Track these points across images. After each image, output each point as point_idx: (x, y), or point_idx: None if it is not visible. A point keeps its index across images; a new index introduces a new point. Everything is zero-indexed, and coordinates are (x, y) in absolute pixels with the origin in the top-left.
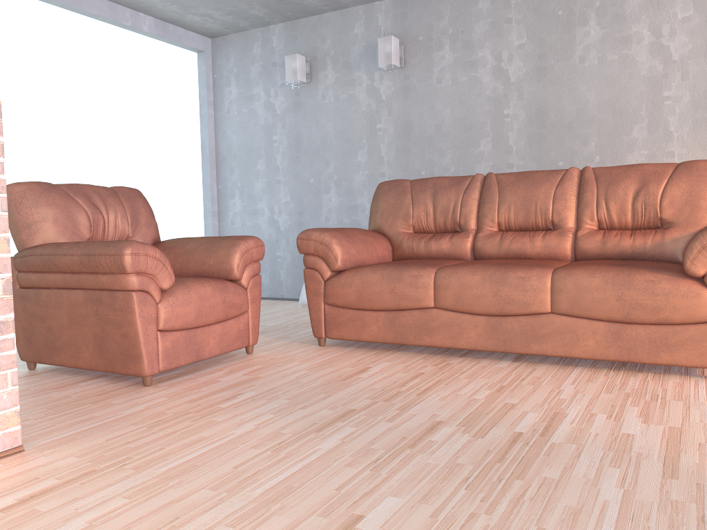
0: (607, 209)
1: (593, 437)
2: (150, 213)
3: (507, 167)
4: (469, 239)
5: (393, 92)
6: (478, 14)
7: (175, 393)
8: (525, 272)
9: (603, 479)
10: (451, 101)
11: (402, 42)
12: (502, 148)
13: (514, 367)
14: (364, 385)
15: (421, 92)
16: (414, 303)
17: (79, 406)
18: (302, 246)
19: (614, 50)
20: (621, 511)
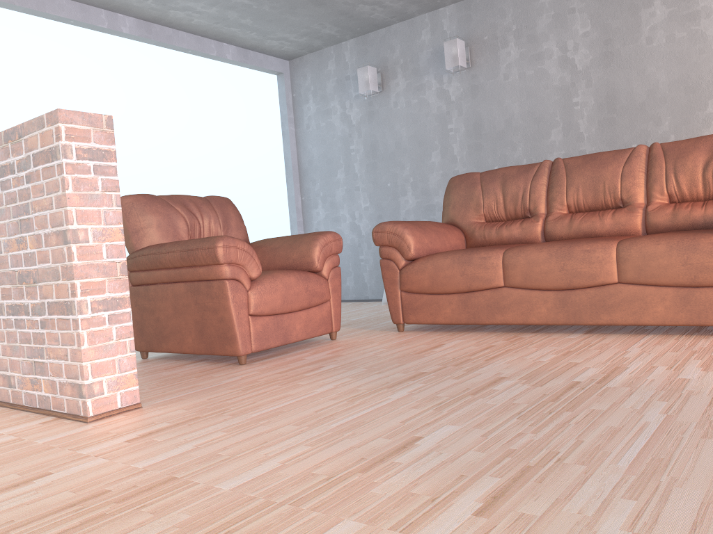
0: (676, 182)
1: (648, 382)
2: (239, 218)
3: (579, 154)
4: (539, 223)
5: (462, 93)
6: (540, 8)
7: (266, 368)
8: (590, 245)
9: (648, 409)
10: (519, 95)
11: (467, 43)
12: (574, 136)
13: (584, 337)
14: (437, 356)
15: (489, 90)
16: (485, 283)
17: (184, 379)
18: (377, 238)
19: (682, 27)
20: (659, 428)
